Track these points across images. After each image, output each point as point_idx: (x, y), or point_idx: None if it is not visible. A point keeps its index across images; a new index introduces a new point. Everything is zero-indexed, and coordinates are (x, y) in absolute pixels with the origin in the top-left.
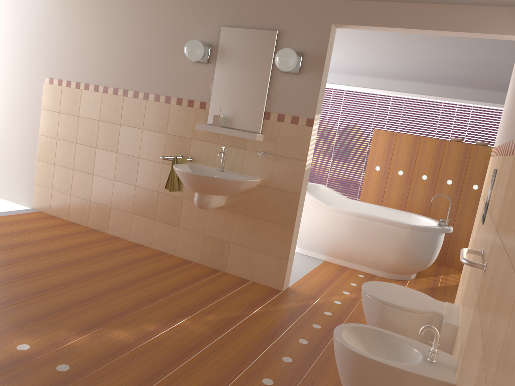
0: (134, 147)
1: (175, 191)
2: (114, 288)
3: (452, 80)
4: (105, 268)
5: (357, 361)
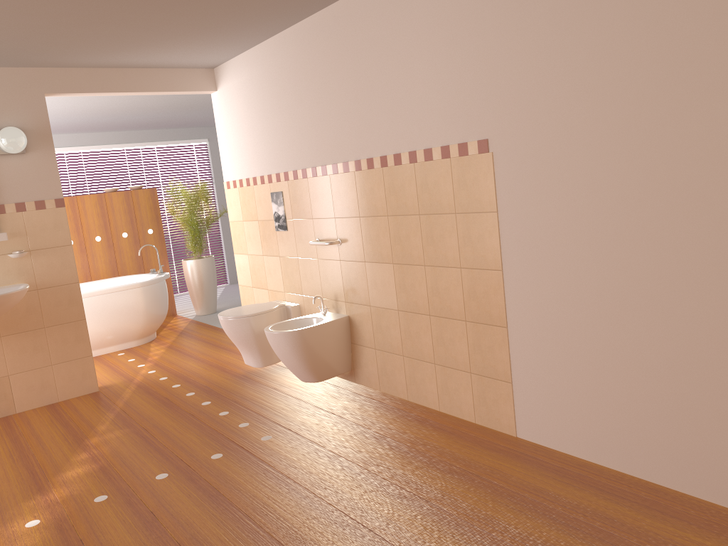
0: None
1: None
2: None
3: (61, 128)
4: None
5: (302, 334)
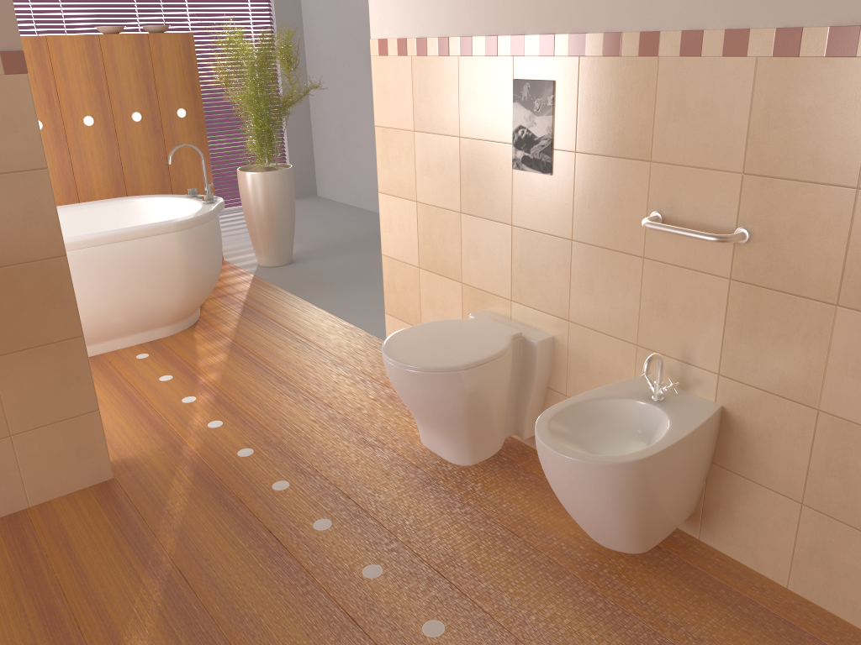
0: None
1: None
2: None
3: None
4: None
5: (645, 469)
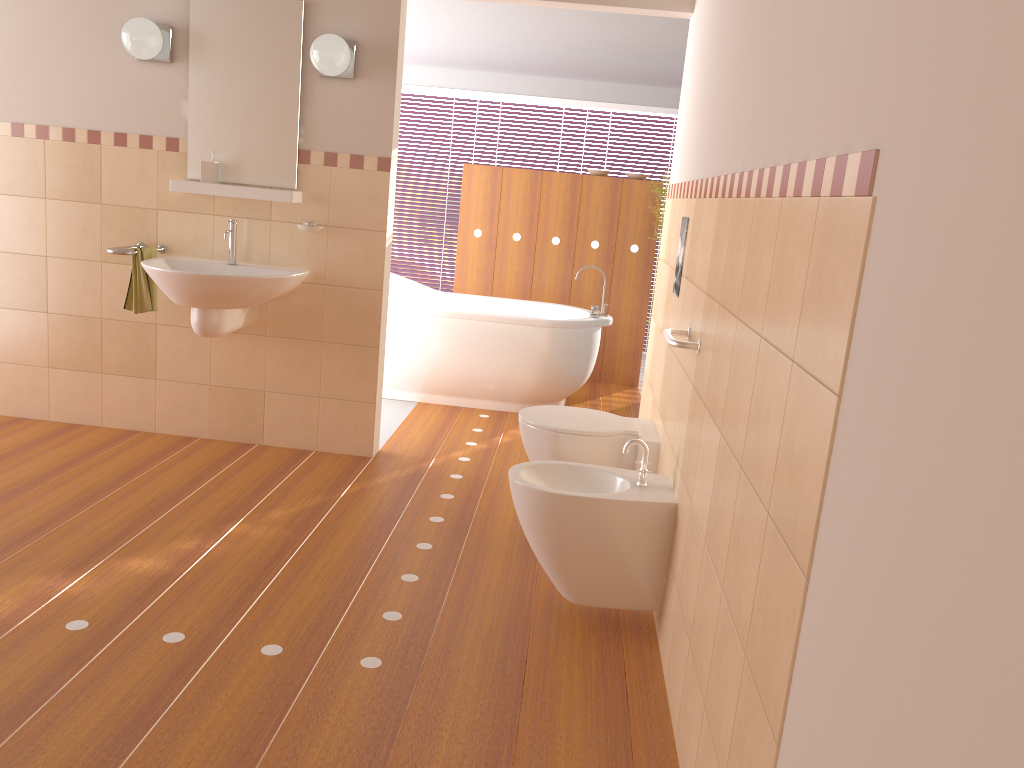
0: (32, 235)
1: (138, 313)
2: (80, 501)
3: (578, 70)
4: (39, 472)
5: (552, 503)
